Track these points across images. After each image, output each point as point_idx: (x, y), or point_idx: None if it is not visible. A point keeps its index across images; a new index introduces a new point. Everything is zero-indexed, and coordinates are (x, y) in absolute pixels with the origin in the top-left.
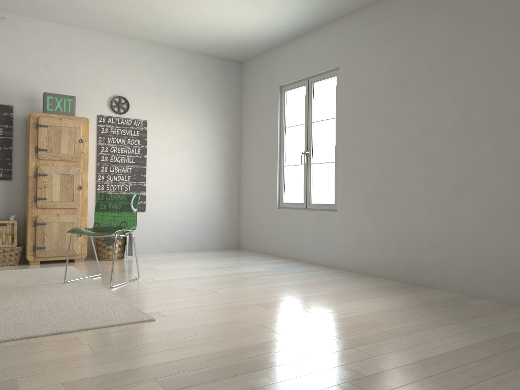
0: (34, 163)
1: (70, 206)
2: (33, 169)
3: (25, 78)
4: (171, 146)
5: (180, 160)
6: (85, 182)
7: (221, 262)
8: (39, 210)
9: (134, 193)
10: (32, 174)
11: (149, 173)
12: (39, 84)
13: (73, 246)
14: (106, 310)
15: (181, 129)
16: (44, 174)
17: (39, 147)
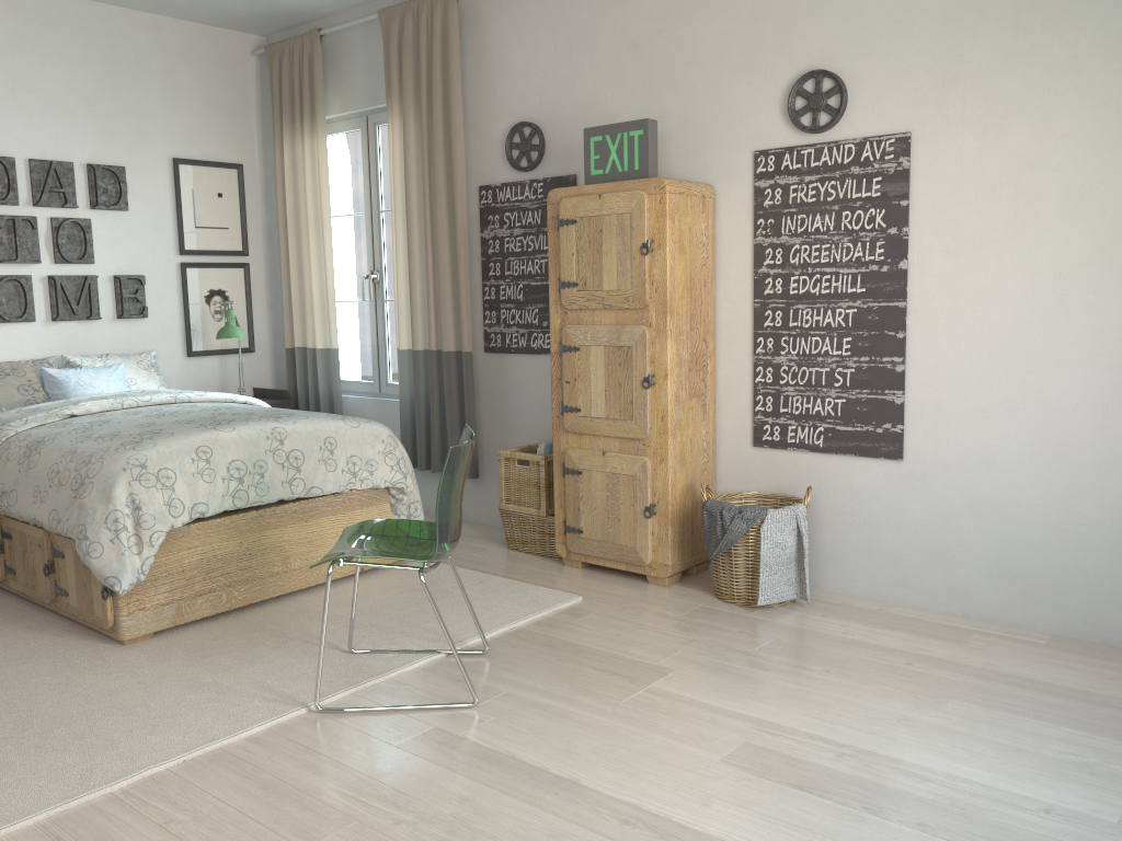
0: (558, 319)
1: (626, 432)
2: (557, 336)
3: (595, 97)
4: (1012, 213)
5: (1051, 265)
6: (661, 367)
7: (940, 752)
8: (571, 438)
9: (864, 396)
10: (556, 347)
11: (919, 327)
12: (622, 101)
13: (636, 539)
14: (7, 787)
15: (1056, 134)
16: (573, 348)
17: (563, 278)
